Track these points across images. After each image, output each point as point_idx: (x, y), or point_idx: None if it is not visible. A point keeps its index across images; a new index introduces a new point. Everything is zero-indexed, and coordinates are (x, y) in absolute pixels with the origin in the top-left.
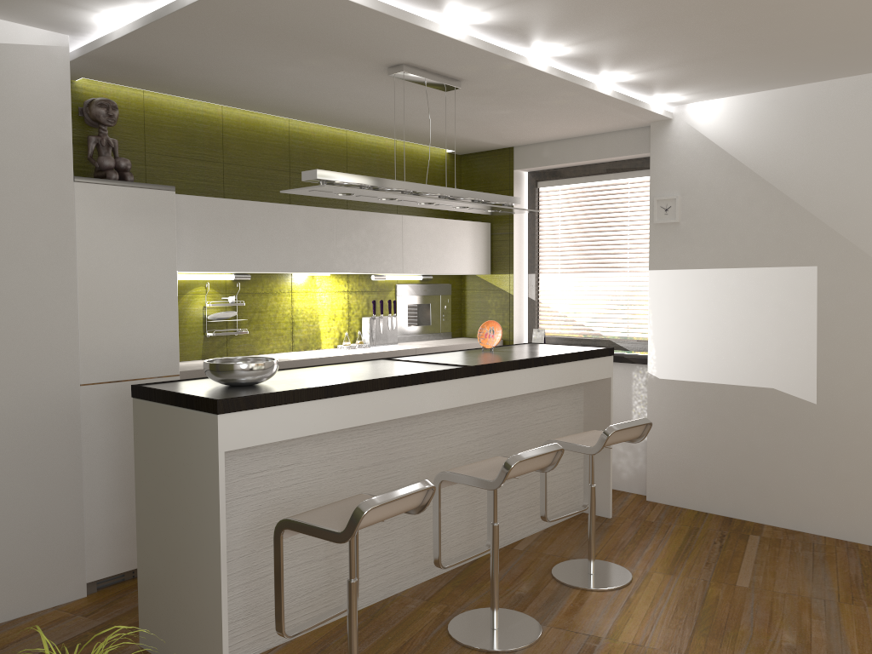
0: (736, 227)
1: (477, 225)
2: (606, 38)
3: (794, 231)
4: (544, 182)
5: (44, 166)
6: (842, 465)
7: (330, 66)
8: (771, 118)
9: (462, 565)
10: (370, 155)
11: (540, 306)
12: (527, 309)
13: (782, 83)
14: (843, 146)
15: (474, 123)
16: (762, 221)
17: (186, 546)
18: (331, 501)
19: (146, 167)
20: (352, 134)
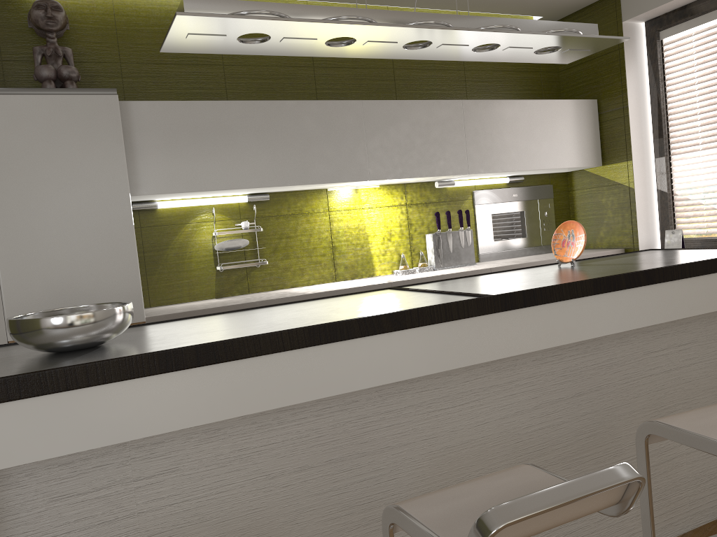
0: None
1: (576, 103)
2: None
3: None
4: (669, 30)
5: None
6: None
7: None
8: None
9: None
10: None
11: (675, 199)
12: (658, 206)
13: None
14: None
15: None
16: None
17: None
18: (248, 527)
19: (123, 79)
20: None
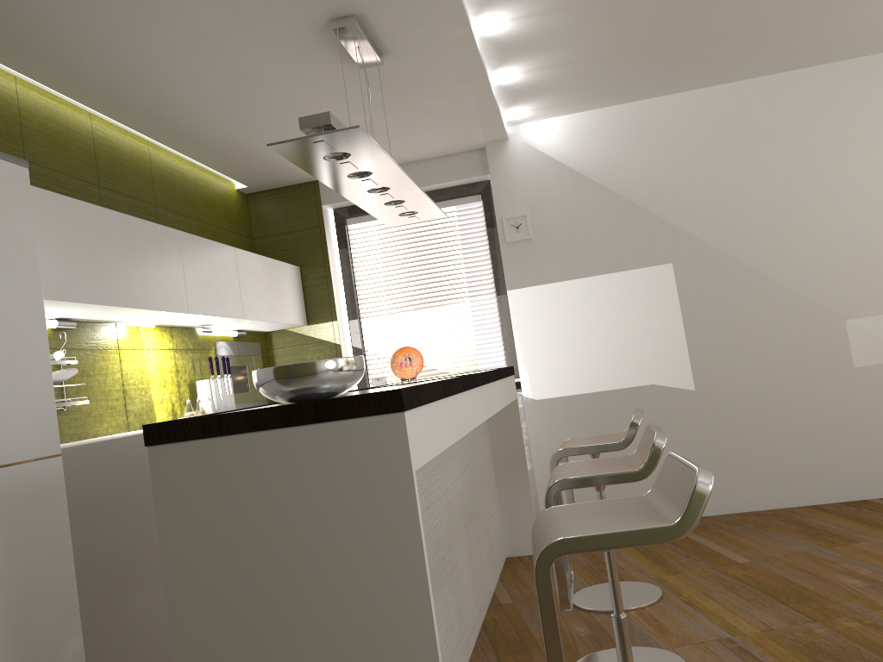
0: (590, 237)
1: (290, 268)
2: (554, 13)
3: (646, 233)
4: (355, 218)
5: None
6: (728, 441)
7: (263, 8)
8: (607, 133)
9: (480, 634)
10: (173, 179)
11: (367, 354)
12: None
13: (618, 98)
14: (675, 154)
15: None
16: (615, 228)
17: (335, 660)
18: None
19: None
20: (153, 150)
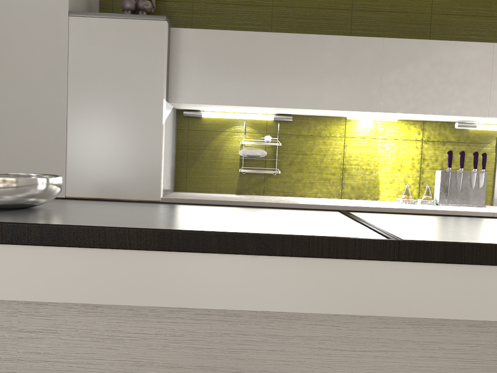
0: None
1: None
2: None
3: None
4: None
5: (44, 4)
6: None
7: None
8: None
9: None
10: None
11: None
12: None
13: None
14: None
15: None
16: None
17: None
18: None
19: (193, 15)
20: None
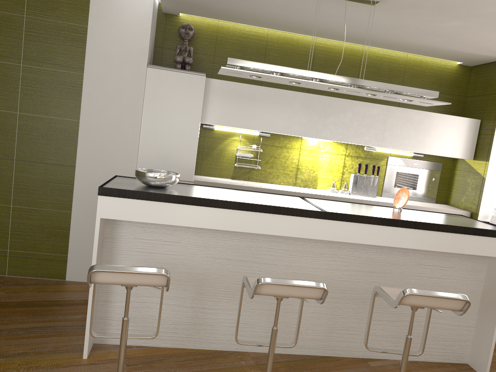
0: None
1: (465, 120)
2: None
3: None
4: None
5: (132, 58)
6: None
7: None
8: None
9: (314, 356)
10: (381, 63)
11: None
12: None
13: None
14: None
15: (444, 35)
16: None
17: None
18: (200, 274)
19: (214, 64)
20: (367, 48)
